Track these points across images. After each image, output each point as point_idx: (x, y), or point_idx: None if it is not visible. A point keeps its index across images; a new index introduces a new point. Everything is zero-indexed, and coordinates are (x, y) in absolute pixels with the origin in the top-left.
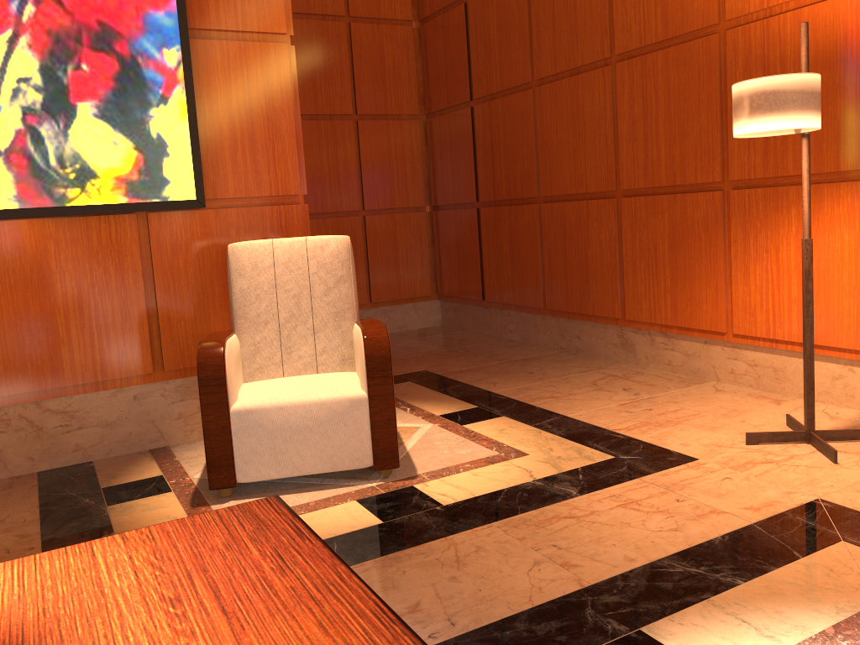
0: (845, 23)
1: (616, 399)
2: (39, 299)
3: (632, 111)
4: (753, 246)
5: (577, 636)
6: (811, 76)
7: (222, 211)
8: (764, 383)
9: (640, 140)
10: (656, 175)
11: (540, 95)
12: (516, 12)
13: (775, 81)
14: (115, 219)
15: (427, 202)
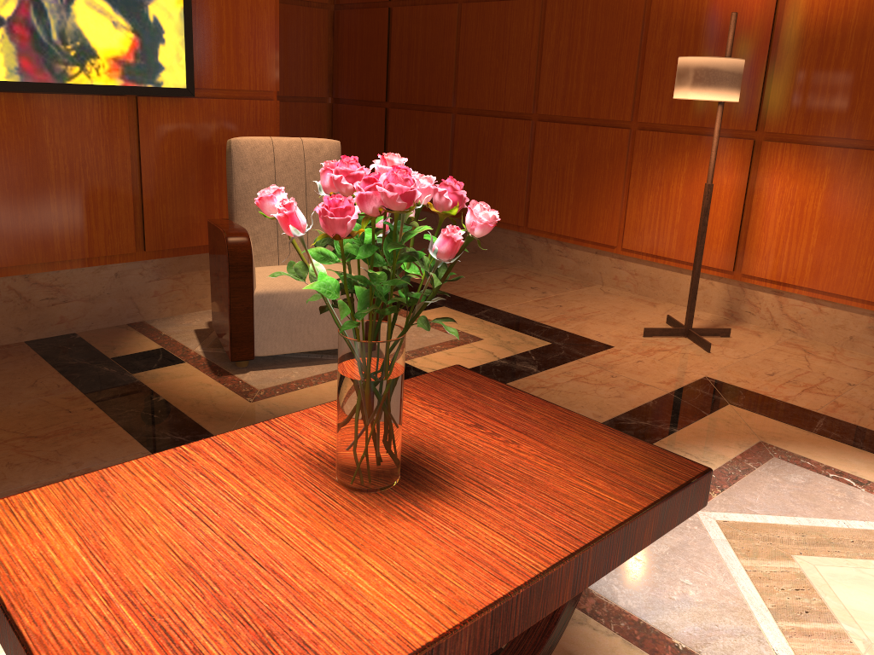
0: (751, 10)
1: (529, 296)
2: (33, 174)
3: (558, 45)
4: (650, 179)
5: None
6: (740, 62)
7: (206, 101)
8: (641, 289)
9: (562, 73)
10: (572, 107)
11: (467, 11)
12: None
13: (716, 61)
14: (107, 100)
15: (329, 94)
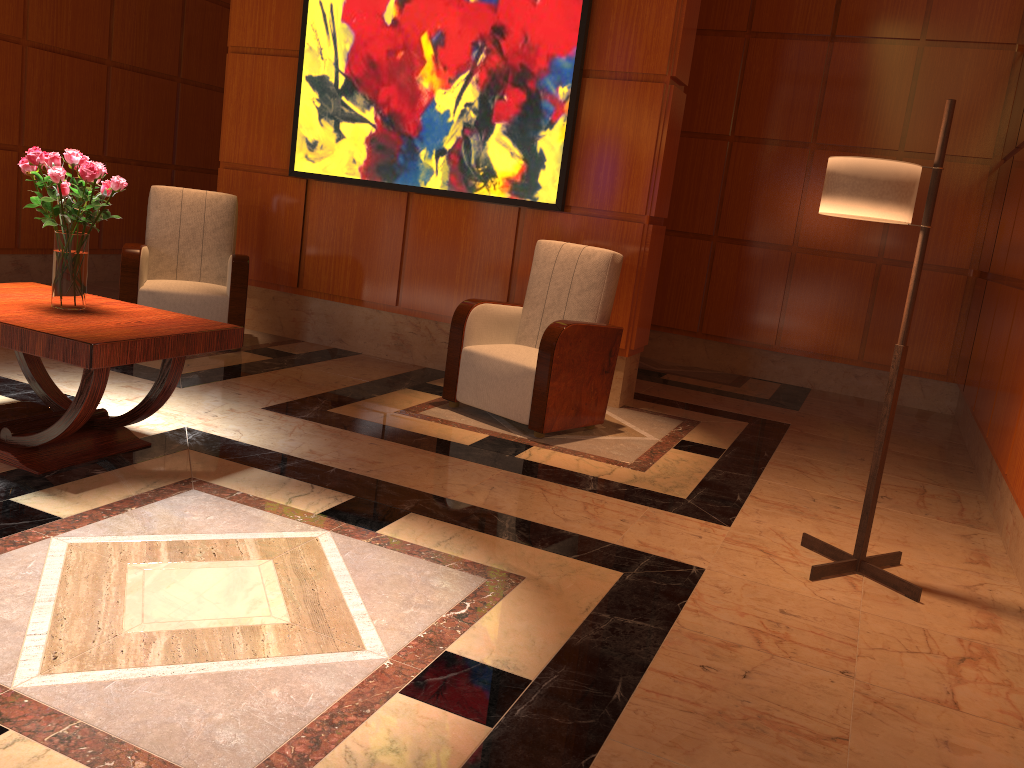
0: None
1: (843, 494)
2: (450, 253)
3: None
4: None
5: (386, 498)
6: (871, 162)
7: (578, 217)
8: (1011, 547)
9: None
10: None
11: None
12: None
13: (835, 162)
14: (504, 209)
15: (975, 266)
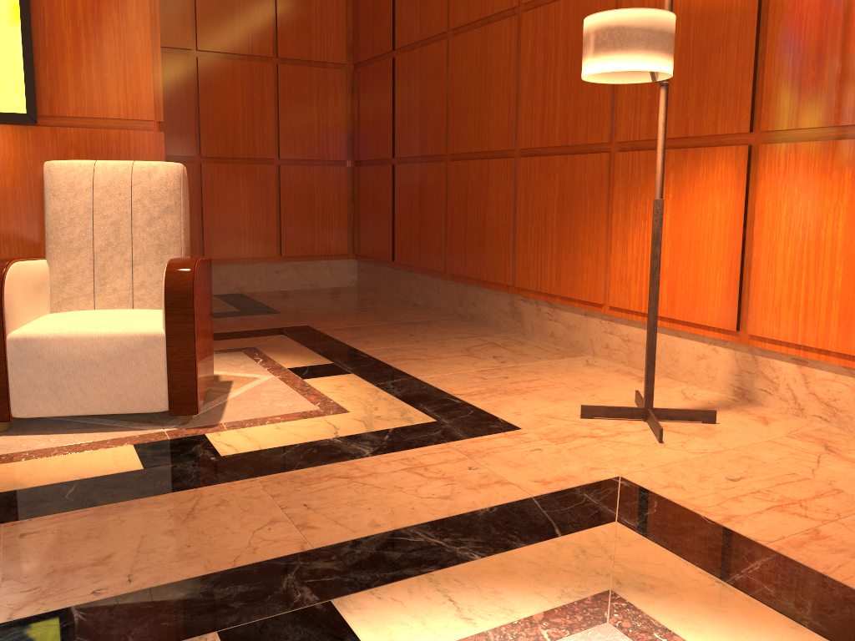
0: None
1: (478, 365)
2: None
3: (534, 65)
4: (633, 213)
5: (256, 603)
6: (661, 14)
7: (61, 130)
8: (635, 360)
9: (539, 96)
10: (551, 135)
11: (453, 46)
12: None
13: (621, 15)
14: None
15: (350, 157)
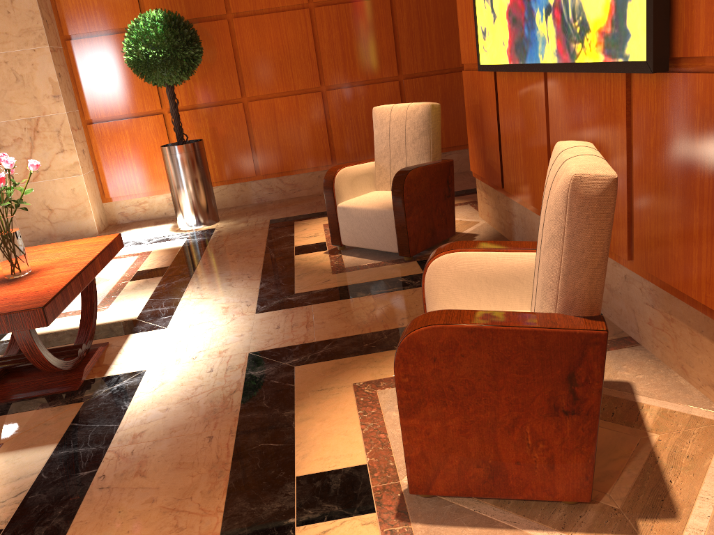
0: None
1: None
2: None
3: None
4: None
5: None
6: None
7: (690, 77)
8: None
9: None
10: None
11: None
12: None
13: None
14: (613, 78)
15: None
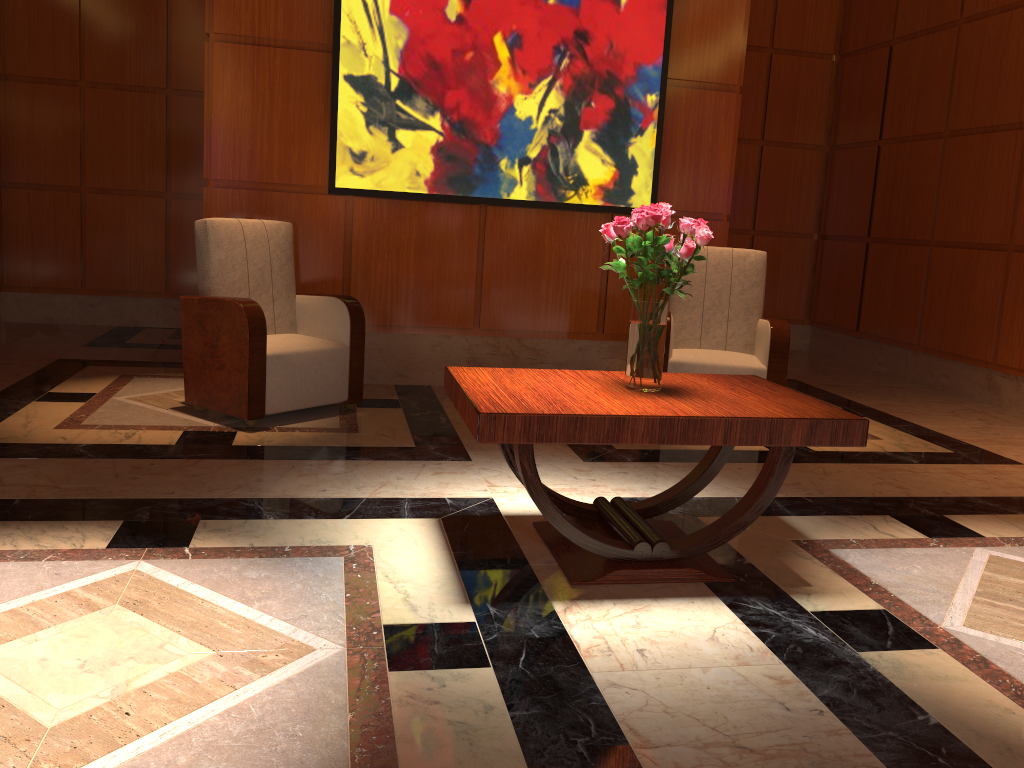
0: None
1: (968, 423)
2: (533, 266)
3: None
4: None
5: (900, 510)
6: None
7: None
8: None
9: None
10: None
11: (950, 146)
12: (940, 64)
13: None
14: (591, 216)
15: (816, 231)
